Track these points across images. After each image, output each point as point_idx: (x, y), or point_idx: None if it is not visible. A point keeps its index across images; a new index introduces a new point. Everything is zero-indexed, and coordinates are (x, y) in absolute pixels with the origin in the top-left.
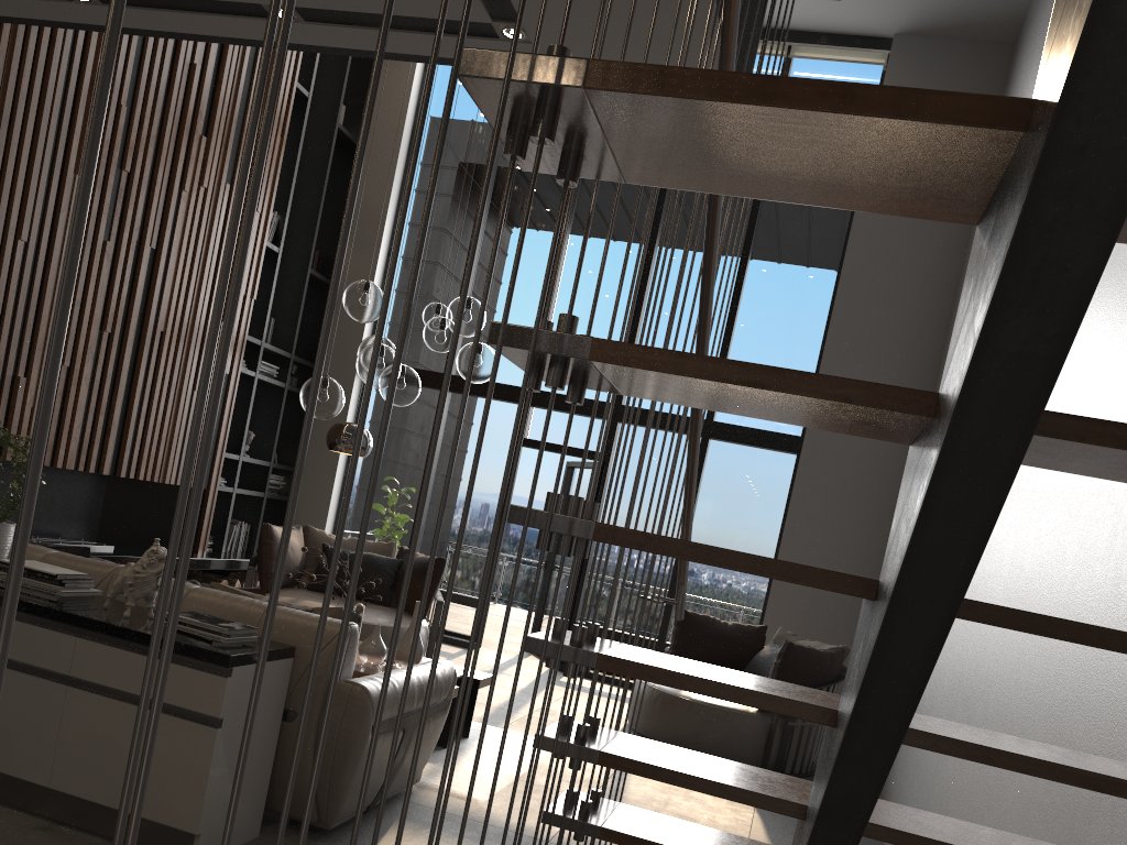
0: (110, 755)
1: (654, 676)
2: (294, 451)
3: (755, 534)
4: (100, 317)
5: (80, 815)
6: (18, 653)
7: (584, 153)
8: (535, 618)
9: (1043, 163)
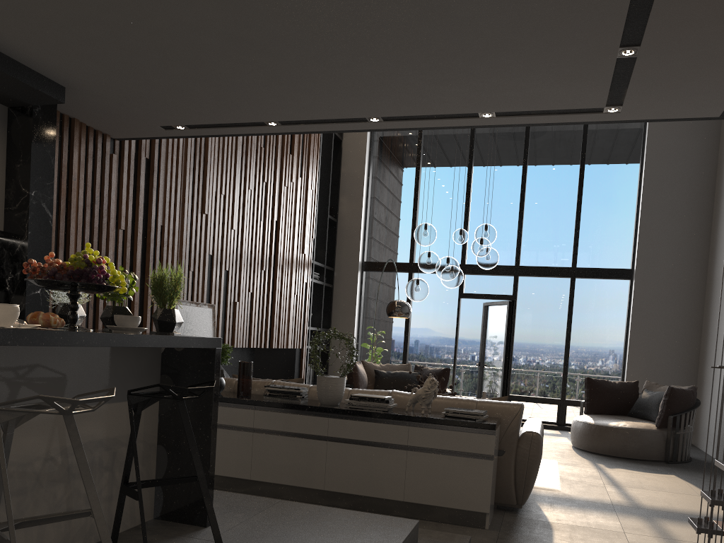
0: (435, 481)
1: None
2: (328, 320)
3: (610, 329)
4: (260, 263)
5: (421, 512)
6: (377, 438)
7: None
8: (477, 396)
9: None
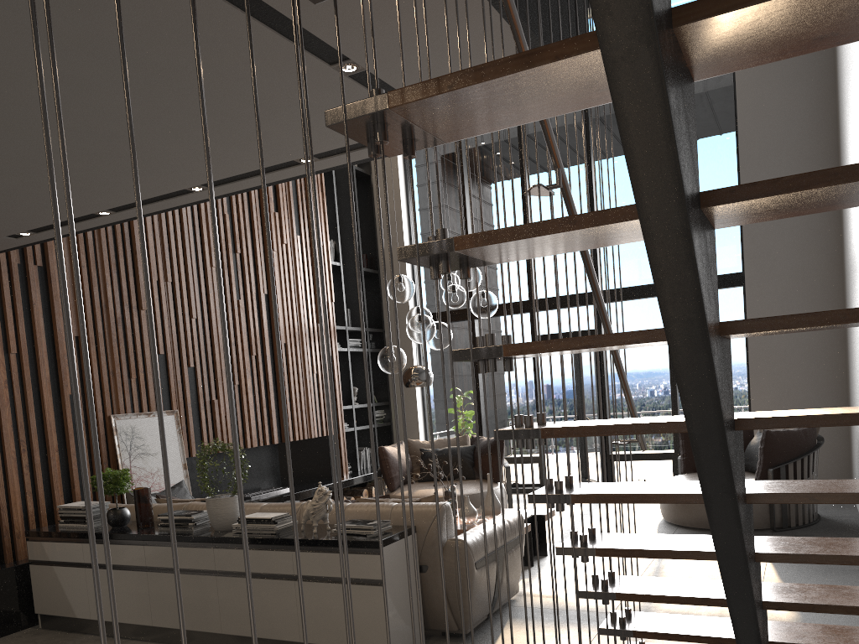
0: (328, 615)
1: (605, 499)
2: (385, 391)
3: None
4: (247, 347)
5: None
6: (263, 568)
7: (470, 262)
8: (580, 459)
9: (649, 251)
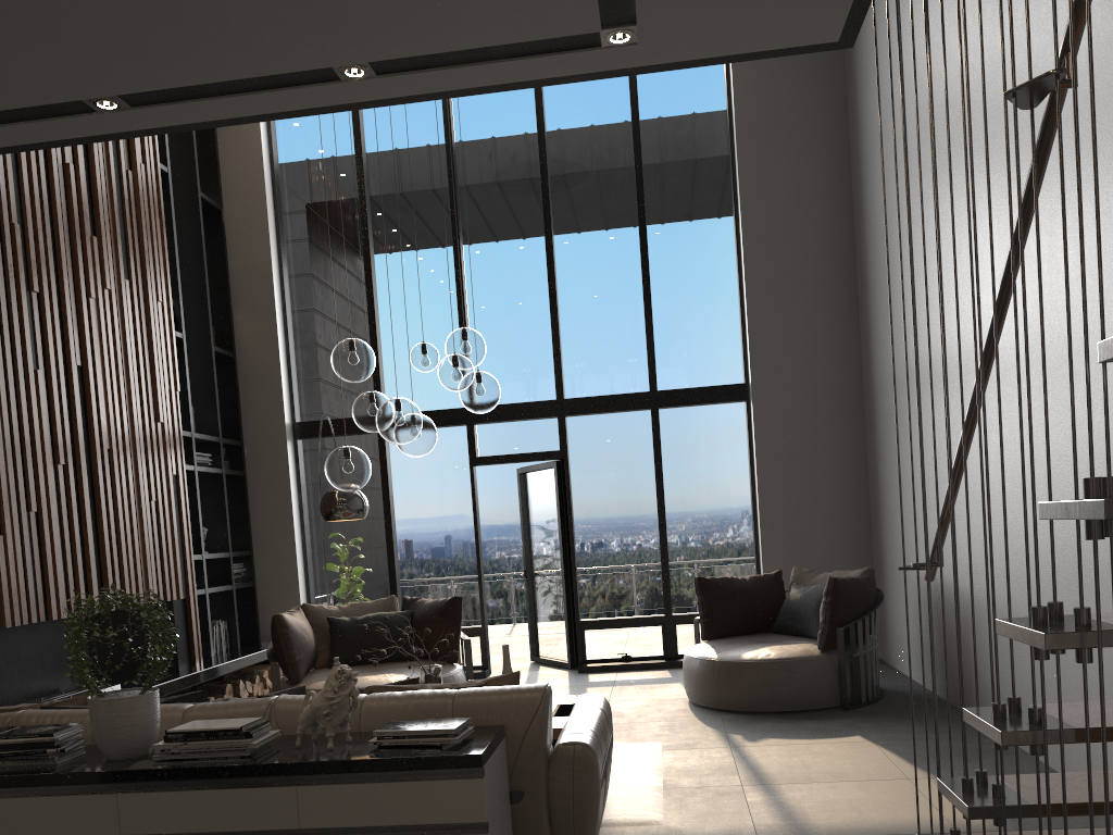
0: None
1: None
2: (245, 534)
3: (727, 487)
4: (51, 451)
5: None
6: (232, 822)
7: None
8: (530, 630)
9: None
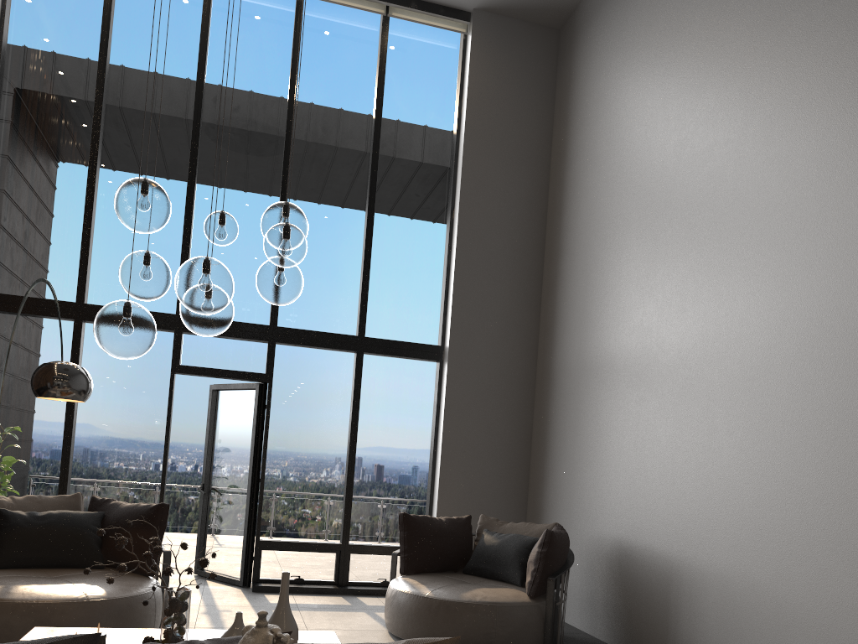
0: None
1: None
2: None
3: (412, 434)
4: None
5: None
6: None
7: None
8: (199, 543)
9: None
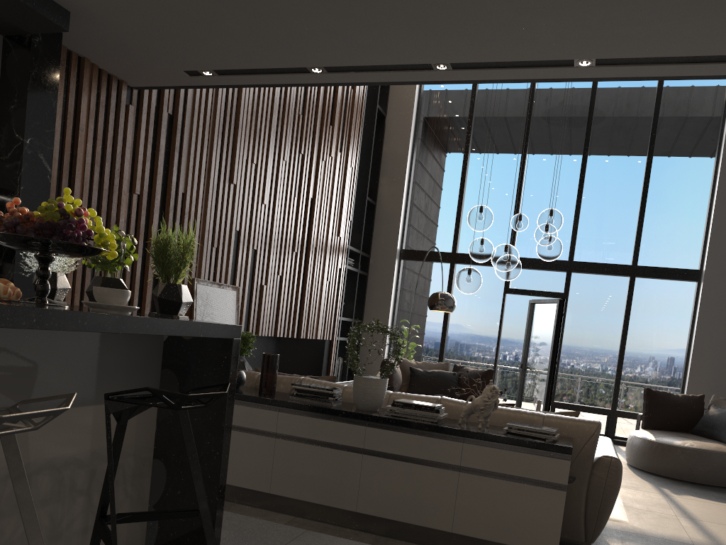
0: (492, 511)
1: None
2: (360, 310)
3: (671, 335)
4: (292, 243)
5: None
6: (423, 454)
7: None
8: (517, 401)
9: None
